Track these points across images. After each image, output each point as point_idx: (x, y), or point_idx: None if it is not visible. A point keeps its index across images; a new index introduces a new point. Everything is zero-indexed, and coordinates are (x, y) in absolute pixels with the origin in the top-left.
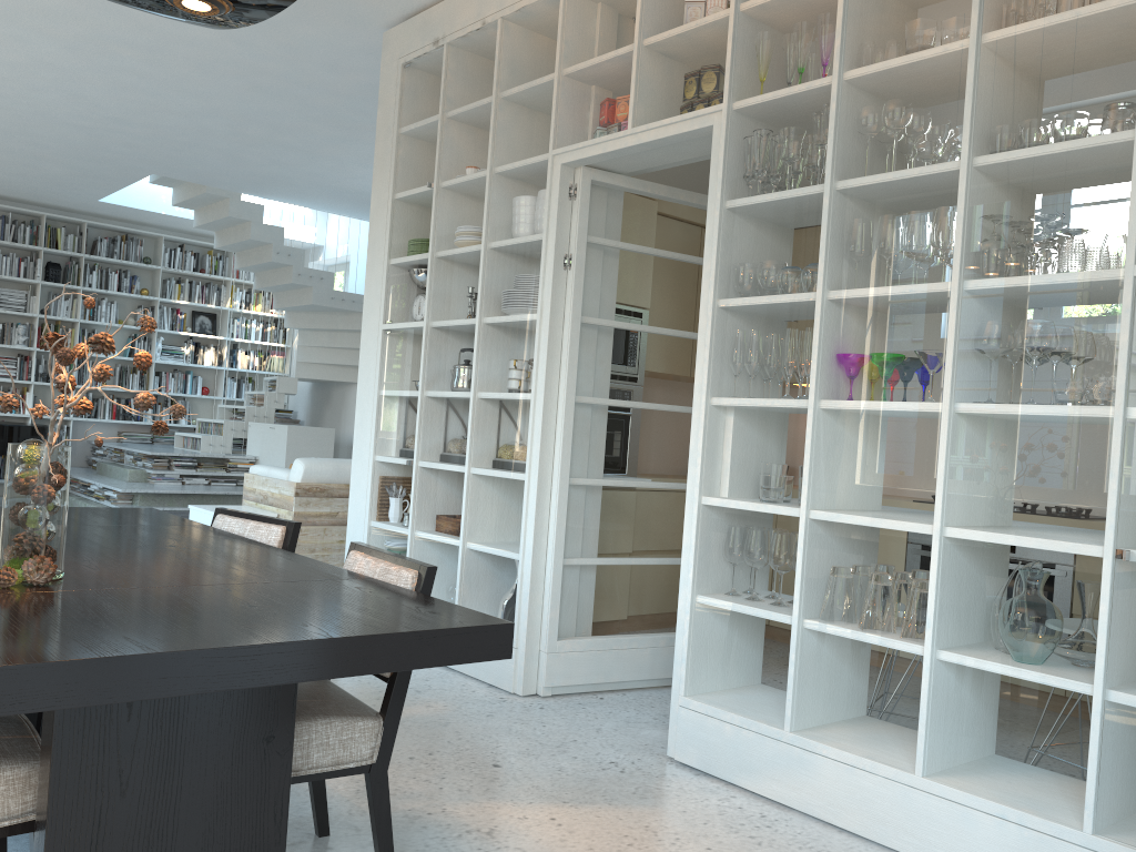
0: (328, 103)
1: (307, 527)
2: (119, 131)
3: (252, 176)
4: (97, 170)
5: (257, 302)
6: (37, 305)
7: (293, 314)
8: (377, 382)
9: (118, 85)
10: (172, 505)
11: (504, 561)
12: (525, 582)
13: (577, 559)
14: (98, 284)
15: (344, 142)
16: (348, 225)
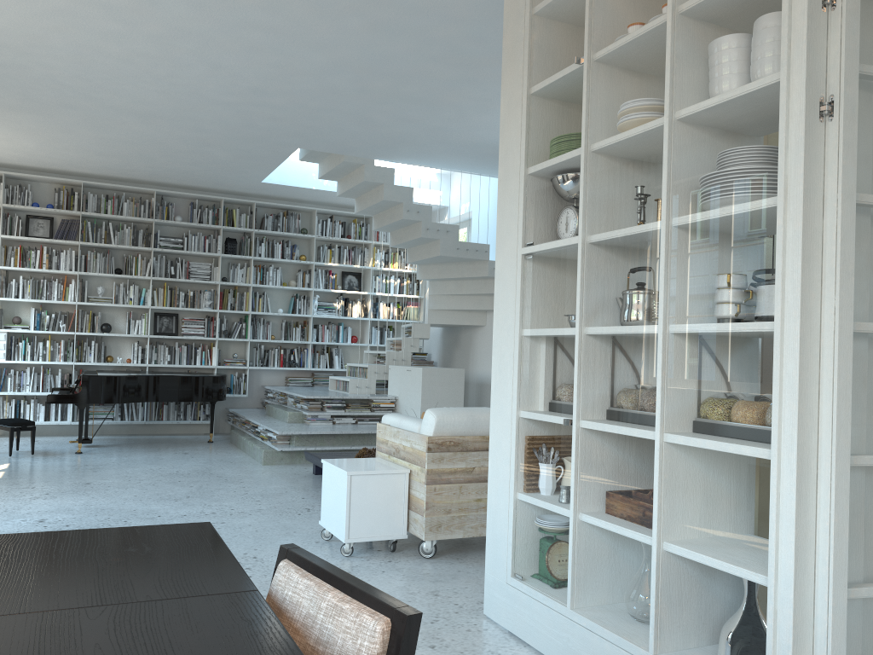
0: (447, 34)
1: (441, 485)
2: (261, 104)
3: (381, 139)
4: (253, 150)
5: (394, 260)
6: (218, 274)
7: (424, 267)
8: (518, 319)
9: (249, 47)
10: (323, 444)
11: (735, 584)
12: (781, 627)
13: (867, 589)
14: (265, 254)
15: (464, 84)
16: (469, 185)
